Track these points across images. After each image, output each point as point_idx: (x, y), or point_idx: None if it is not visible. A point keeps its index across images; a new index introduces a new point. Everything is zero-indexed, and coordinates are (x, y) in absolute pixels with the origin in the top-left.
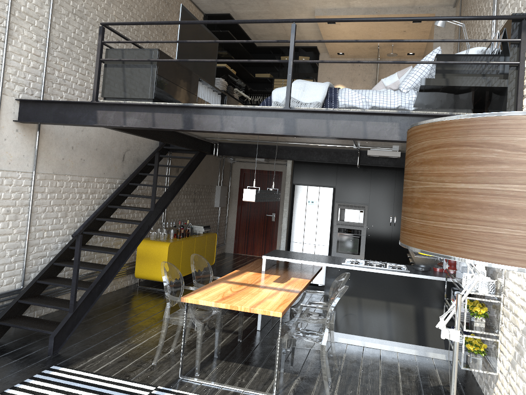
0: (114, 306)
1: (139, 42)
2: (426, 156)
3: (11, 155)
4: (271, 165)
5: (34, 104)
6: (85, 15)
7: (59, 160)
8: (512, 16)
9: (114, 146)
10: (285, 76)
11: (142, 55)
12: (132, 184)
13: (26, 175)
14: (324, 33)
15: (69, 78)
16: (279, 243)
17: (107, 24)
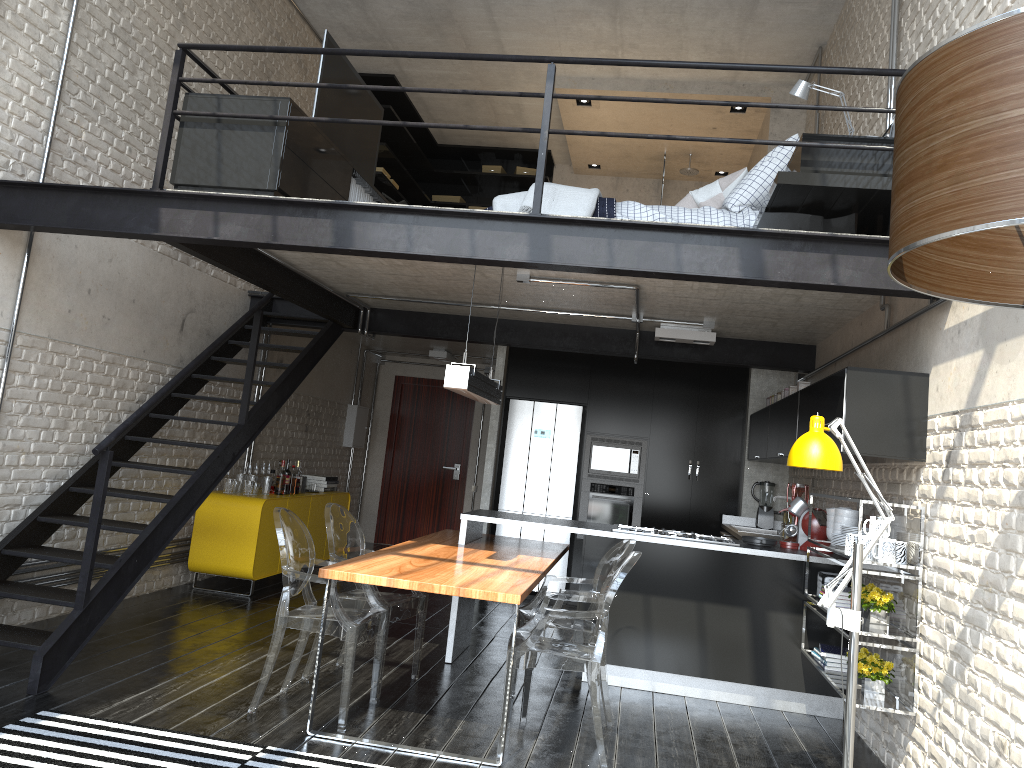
0: (150, 618)
1: (254, 83)
2: (959, 87)
3: None
4: None
5: (29, 191)
6: (133, 40)
7: (63, 312)
8: None
9: (167, 300)
10: (489, 203)
11: (257, 108)
12: (199, 376)
13: None
14: (568, 124)
15: (93, 155)
16: None
17: (191, 47)
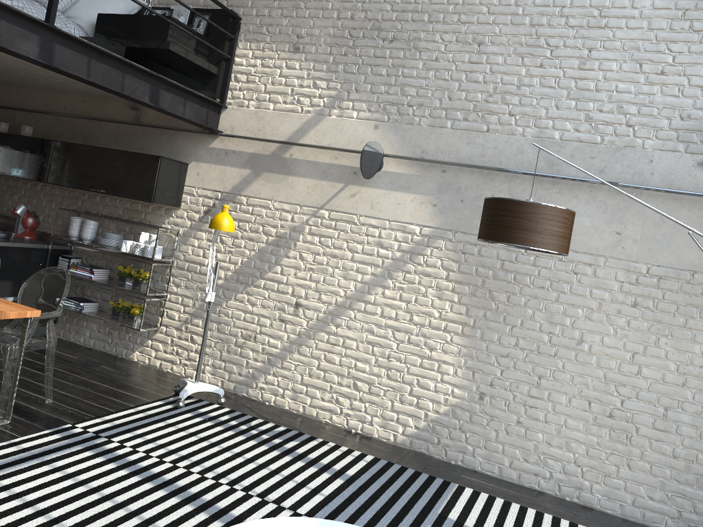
0: None
1: None
2: (546, 217)
3: None
4: None
5: None
6: None
7: None
8: (234, 14)
9: None
10: None
11: None
12: None
13: None
14: None
15: None
16: None
17: None
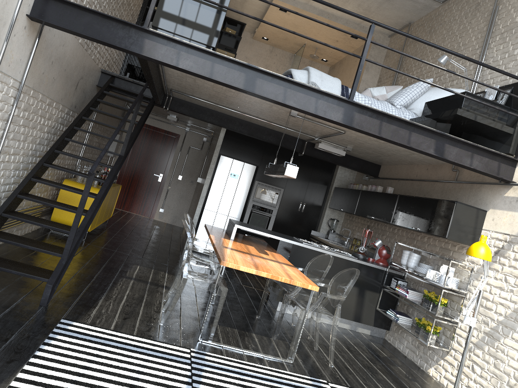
0: None
1: None
2: None
3: (12, 56)
4: (170, 126)
5: (59, 3)
6: None
7: (40, 74)
8: None
9: (75, 71)
10: None
11: None
12: (87, 119)
13: (15, 84)
14: (267, 16)
15: None
16: (160, 204)
17: None
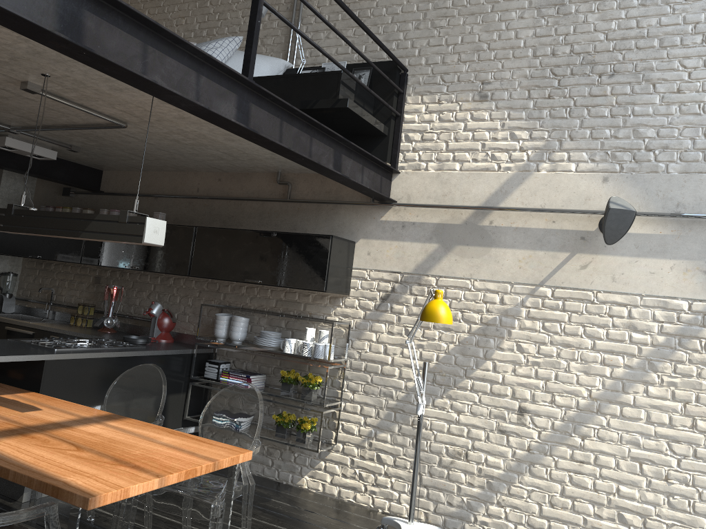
0: None
1: None
2: None
3: None
4: None
5: None
6: None
7: None
8: (402, 65)
9: None
10: None
11: None
12: None
13: None
14: None
15: None
16: None
17: None
